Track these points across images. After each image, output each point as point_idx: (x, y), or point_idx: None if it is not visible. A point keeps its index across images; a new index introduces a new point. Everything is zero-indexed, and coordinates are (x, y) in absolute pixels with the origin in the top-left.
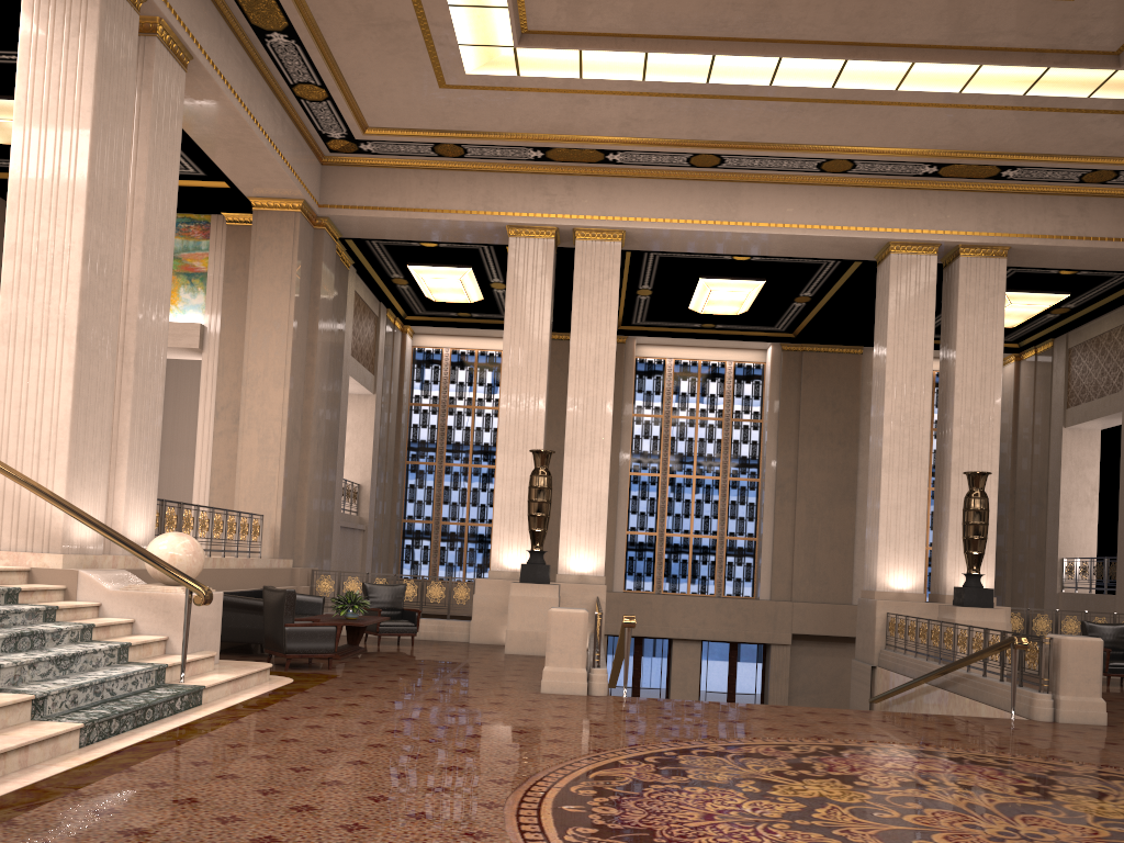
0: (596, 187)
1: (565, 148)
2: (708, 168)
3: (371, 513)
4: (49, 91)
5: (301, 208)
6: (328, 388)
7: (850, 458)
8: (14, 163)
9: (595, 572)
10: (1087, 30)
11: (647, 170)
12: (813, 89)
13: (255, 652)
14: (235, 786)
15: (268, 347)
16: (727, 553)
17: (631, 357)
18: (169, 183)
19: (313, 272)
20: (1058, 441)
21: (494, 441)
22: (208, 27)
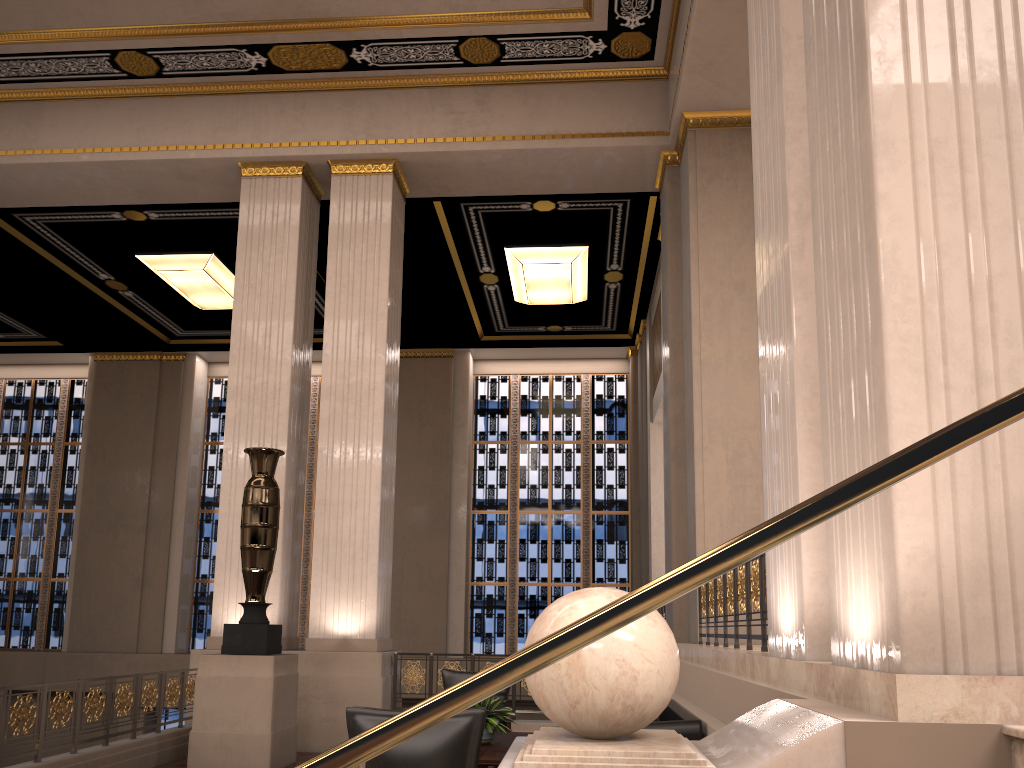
0: None
1: None
2: None
3: None
4: None
5: None
6: None
7: (440, 479)
8: None
9: None
10: None
11: None
12: None
13: None
14: None
15: None
16: None
17: (191, 375)
18: None
19: None
20: (649, 441)
21: (48, 481)
22: None
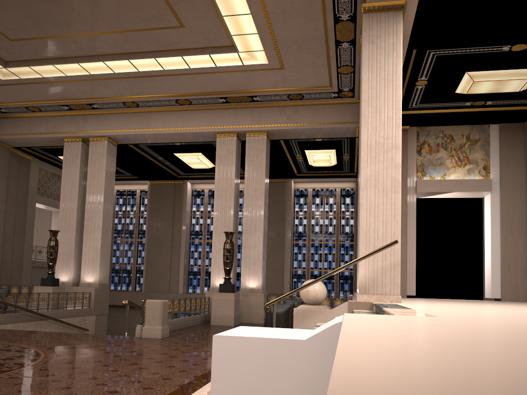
0: (95, 119)
1: (73, 104)
2: (136, 107)
3: None
4: None
5: None
6: (11, 208)
7: (280, 229)
8: None
9: (95, 281)
10: (208, 38)
11: (114, 110)
12: (133, 72)
13: None
14: None
15: None
16: None
17: (186, 189)
18: None
19: None
20: None
21: (133, 229)
22: None
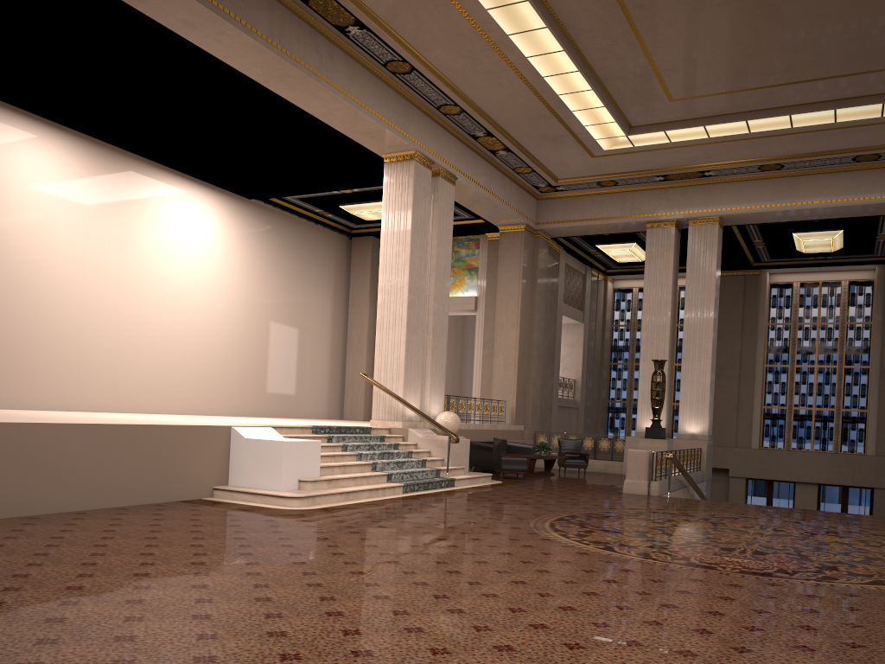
0: (700, 191)
1: (676, 173)
2: (775, 170)
3: (582, 397)
4: (394, 217)
5: (524, 228)
6: (546, 325)
7: None
8: (381, 251)
9: (701, 433)
10: None
11: (733, 177)
12: (822, 124)
13: (494, 472)
14: (449, 504)
15: (508, 308)
16: (842, 421)
17: (764, 284)
18: (447, 243)
19: (533, 262)
20: None
21: None
22: (465, 160)
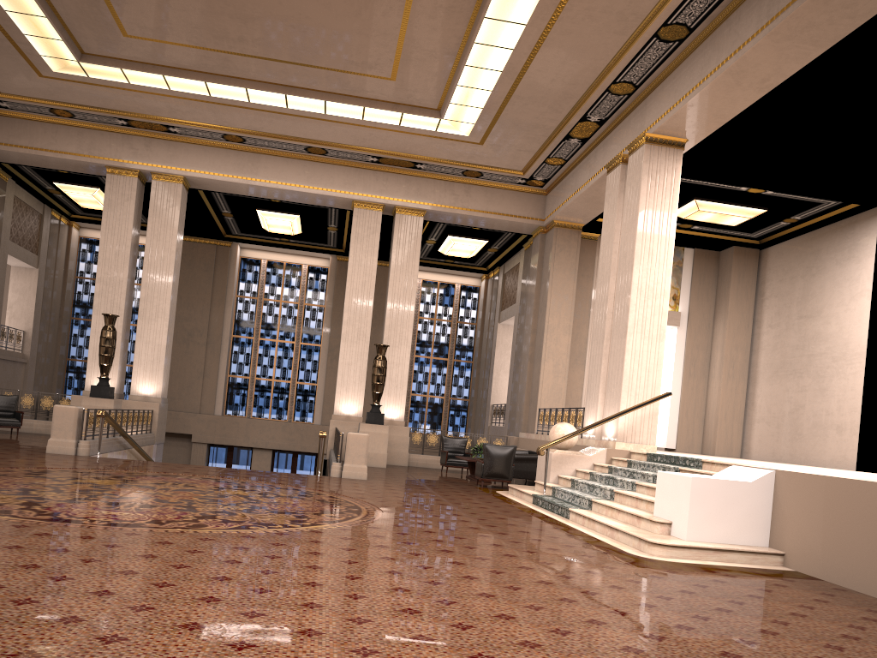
0: (166, 147)
1: (140, 121)
2: (238, 143)
3: (33, 351)
4: None
5: None
6: None
7: (377, 334)
8: None
9: (155, 395)
10: (413, 96)
11: (199, 140)
12: (277, 107)
13: None
14: None
15: None
16: (297, 393)
17: (235, 256)
18: None
19: None
20: (496, 332)
21: (137, 307)
22: None
